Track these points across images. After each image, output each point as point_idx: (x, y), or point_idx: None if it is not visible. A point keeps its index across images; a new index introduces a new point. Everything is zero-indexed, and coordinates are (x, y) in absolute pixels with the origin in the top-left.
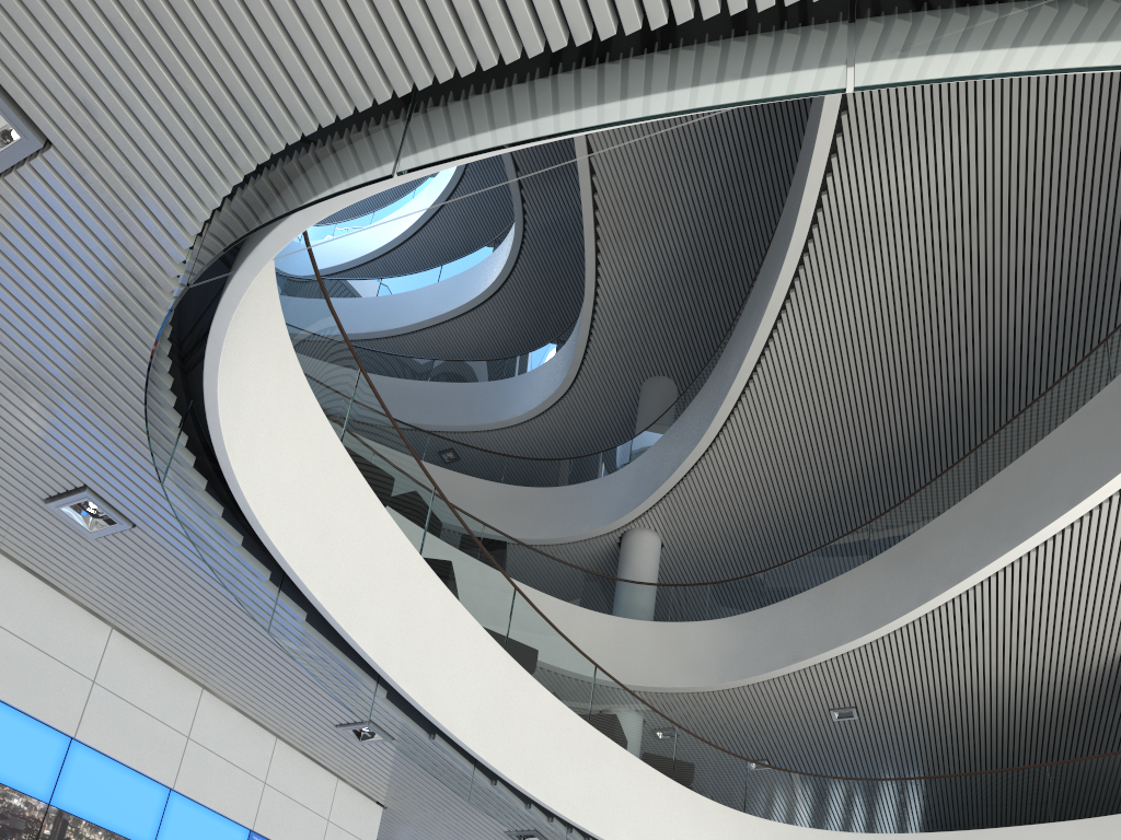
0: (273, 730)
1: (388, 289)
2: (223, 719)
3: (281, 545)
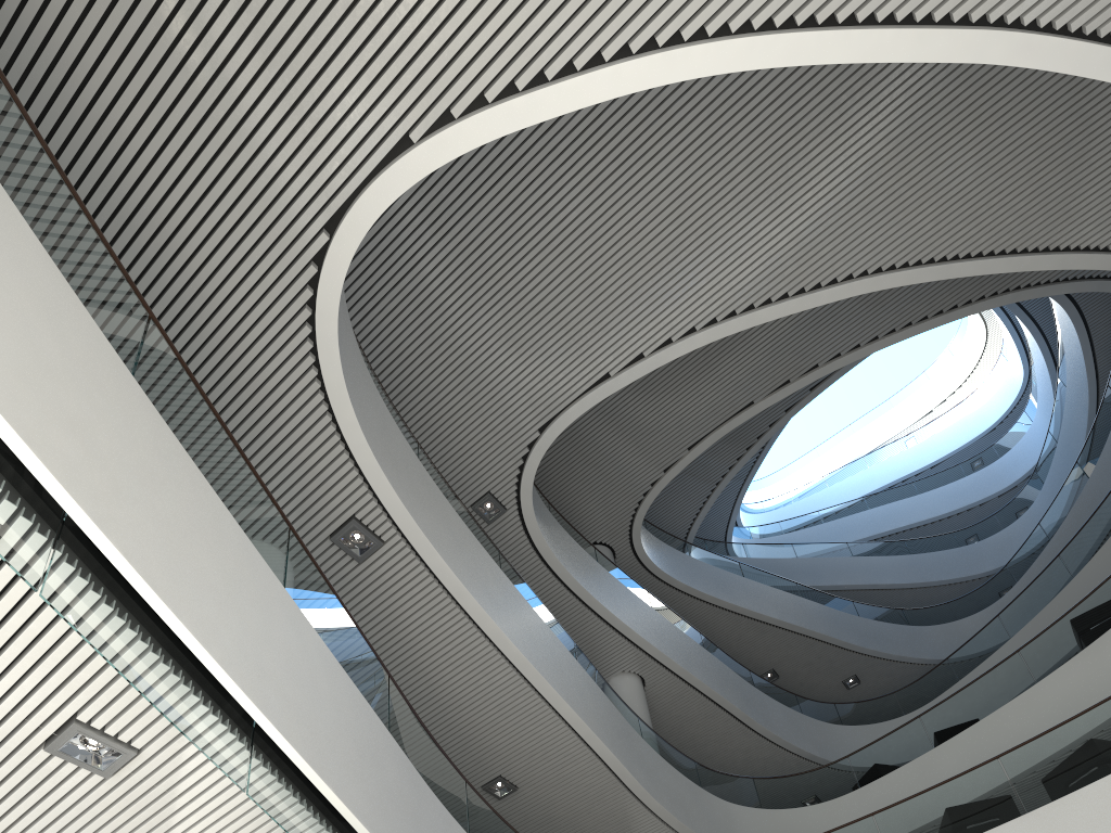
0: None
1: (1065, 376)
2: None
3: None
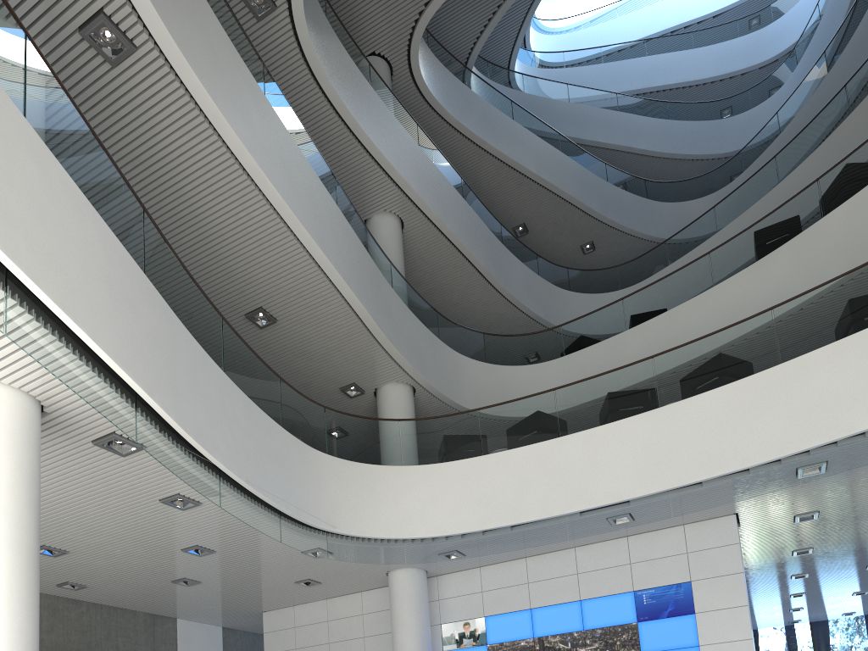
0: (618, 537)
1: None
2: (591, 552)
3: (462, 529)
